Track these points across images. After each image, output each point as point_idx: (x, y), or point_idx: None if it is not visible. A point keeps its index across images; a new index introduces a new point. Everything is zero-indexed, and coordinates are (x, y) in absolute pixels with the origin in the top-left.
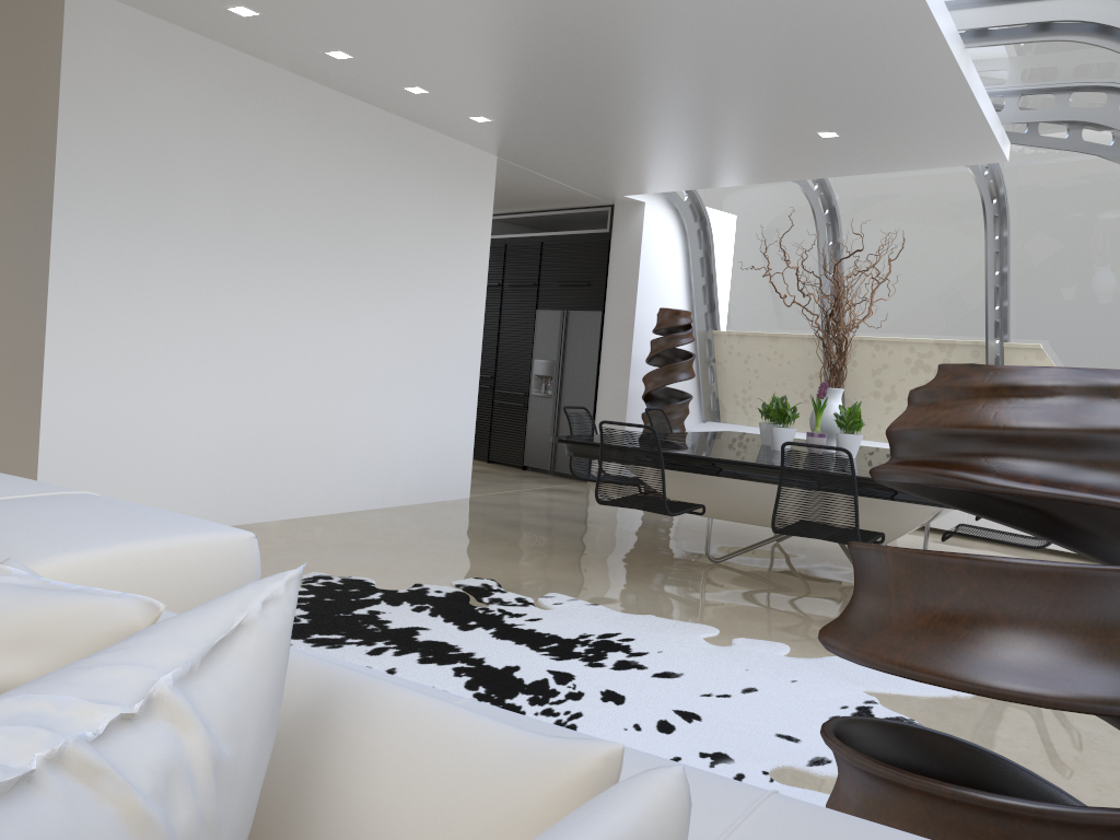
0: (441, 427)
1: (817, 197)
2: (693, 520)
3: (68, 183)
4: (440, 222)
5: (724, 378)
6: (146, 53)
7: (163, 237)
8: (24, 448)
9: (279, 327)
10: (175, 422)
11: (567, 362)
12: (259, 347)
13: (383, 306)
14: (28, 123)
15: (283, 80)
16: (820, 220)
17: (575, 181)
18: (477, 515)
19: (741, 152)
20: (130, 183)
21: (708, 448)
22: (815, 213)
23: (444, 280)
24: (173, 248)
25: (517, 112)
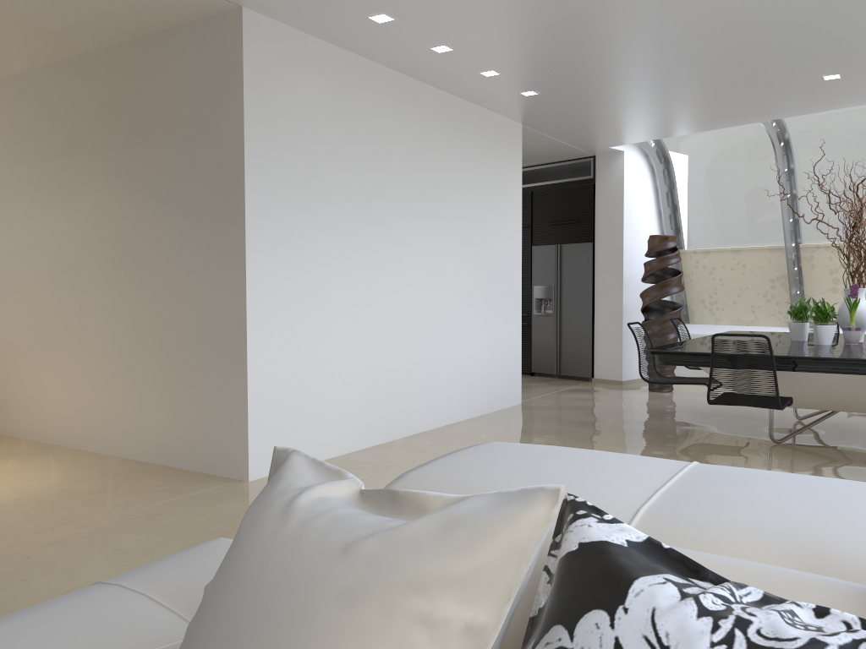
0: (500, 348)
1: (775, 133)
2: (711, 406)
3: (253, 174)
4: (489, 181)
5: (692, 288)
6: (296, 61)
7: (317, 213)
8: (233, 398)
9: (394, 278)
10: (333, 365)
11: (563, 286)
12: (383, 296)
13: (458, 254)
14: (215, 128)
15: (385, 75)
16: (778, 151)
17: (576, 138)
18: (545, 418)
19: (740, 100)
20: (293, 170)
21: (777, 349)
22: (775, 146)
23: (495, 228)
24: (323, 221)
25: (566, 84)
